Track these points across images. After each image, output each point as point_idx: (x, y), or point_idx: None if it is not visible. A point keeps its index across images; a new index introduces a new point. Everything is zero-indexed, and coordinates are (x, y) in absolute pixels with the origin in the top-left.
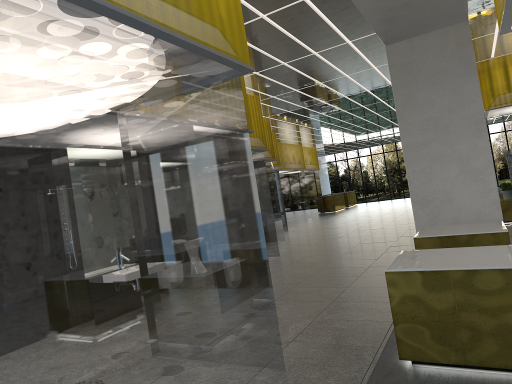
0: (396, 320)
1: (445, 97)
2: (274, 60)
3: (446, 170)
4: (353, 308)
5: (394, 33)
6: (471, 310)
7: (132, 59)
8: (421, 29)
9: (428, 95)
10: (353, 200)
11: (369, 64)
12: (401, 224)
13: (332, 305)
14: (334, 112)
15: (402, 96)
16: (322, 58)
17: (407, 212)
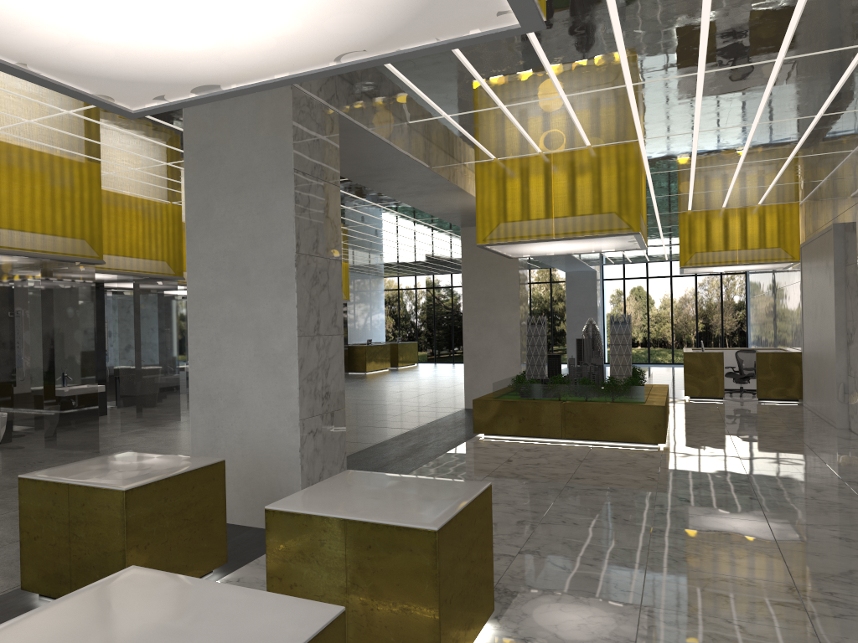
0: None
1: (249, 218)
2: (36, 102)
3: (239, 348)
4: None
5: None
6: None
7: None
8: None
9: (229, 210)
10: (410, 357)
11: None
12: (379, 414)
13: None
14: None
15: (196, 204)
16: None
17: (434, 392)
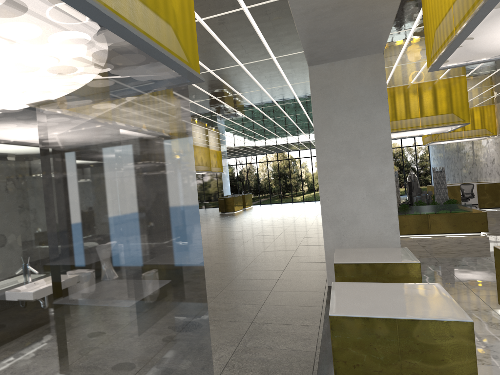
0: (337, 368)
1: (358, 123)
2: (202, 66)
3: (355, 192)
4: (273, 332)
5: (320, 55)
6: (415, 362)
7: (46, 44)
8: (343, 55)
9: (344, 119)
10: (249, 202)
11: (286, 81)
12: (296, 231)
13: (252, 328)
14: (244, 121)
15: (321, 117)
16: (245, 70)
17: (298, 218)
